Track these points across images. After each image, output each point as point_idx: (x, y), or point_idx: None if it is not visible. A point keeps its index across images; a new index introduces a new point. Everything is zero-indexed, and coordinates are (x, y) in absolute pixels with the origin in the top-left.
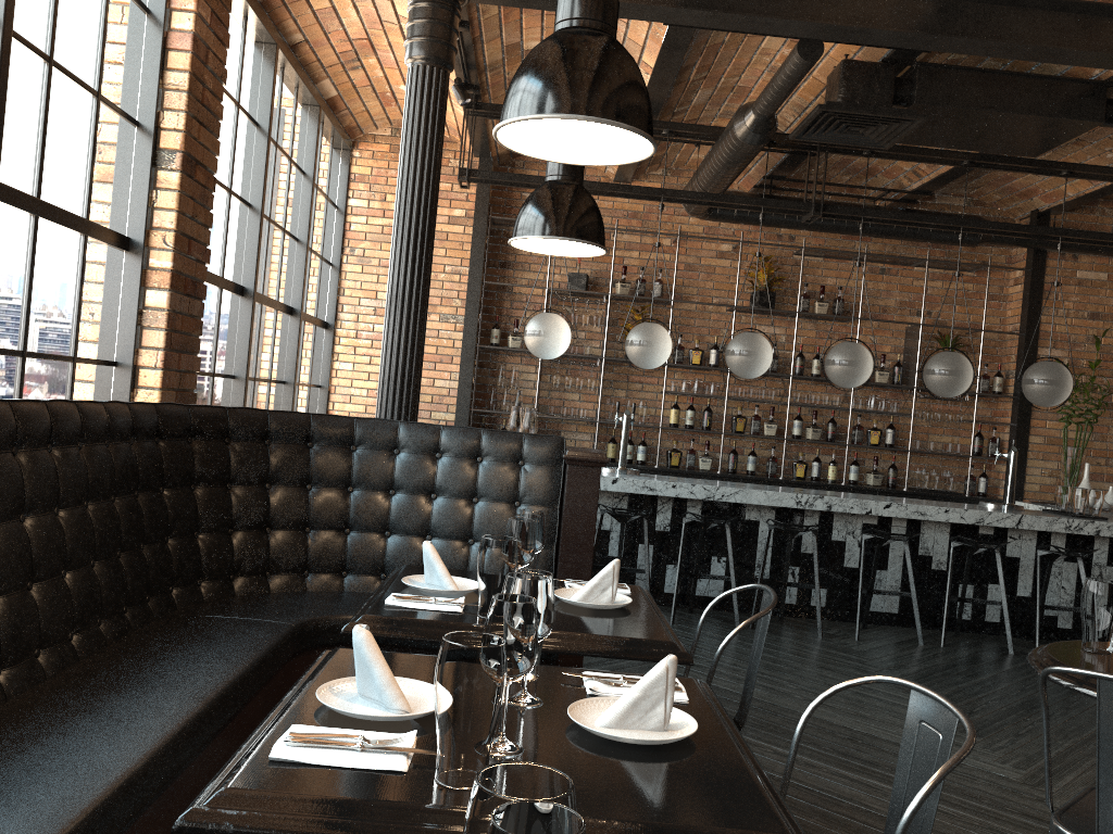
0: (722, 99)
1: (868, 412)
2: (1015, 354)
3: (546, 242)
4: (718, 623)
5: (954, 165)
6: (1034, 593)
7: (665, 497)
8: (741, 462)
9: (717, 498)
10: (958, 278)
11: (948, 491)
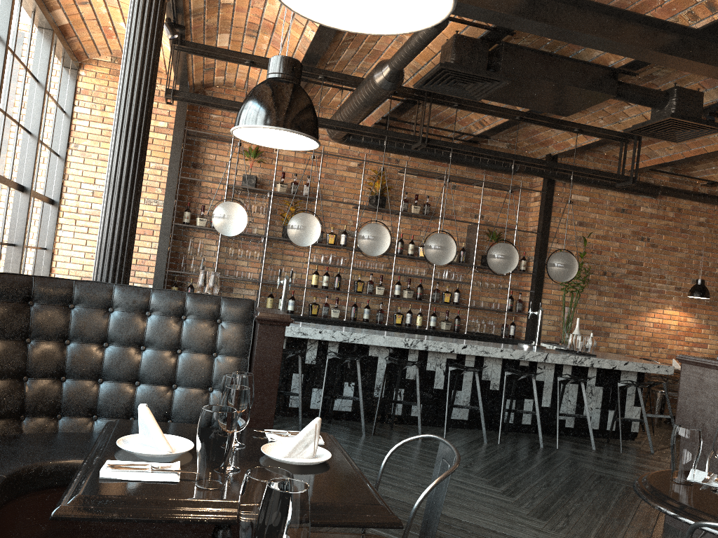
0: (361, 58)
1: (443, 280)
2: (534, 246)
3: (262, 135)
4: (350, 431)
5: (510, 119)
6: (552, 404)
7: (313, 340)
8: (359, 312)
9: (351, 341)
10: (500, 195)
11: (492, 334)
